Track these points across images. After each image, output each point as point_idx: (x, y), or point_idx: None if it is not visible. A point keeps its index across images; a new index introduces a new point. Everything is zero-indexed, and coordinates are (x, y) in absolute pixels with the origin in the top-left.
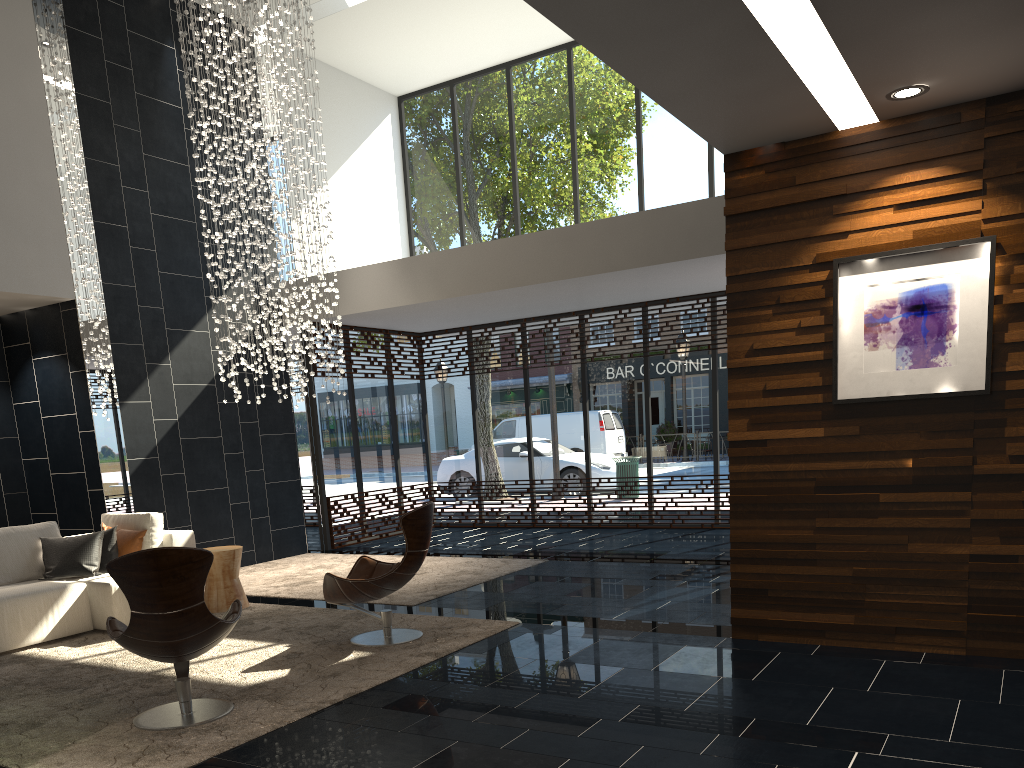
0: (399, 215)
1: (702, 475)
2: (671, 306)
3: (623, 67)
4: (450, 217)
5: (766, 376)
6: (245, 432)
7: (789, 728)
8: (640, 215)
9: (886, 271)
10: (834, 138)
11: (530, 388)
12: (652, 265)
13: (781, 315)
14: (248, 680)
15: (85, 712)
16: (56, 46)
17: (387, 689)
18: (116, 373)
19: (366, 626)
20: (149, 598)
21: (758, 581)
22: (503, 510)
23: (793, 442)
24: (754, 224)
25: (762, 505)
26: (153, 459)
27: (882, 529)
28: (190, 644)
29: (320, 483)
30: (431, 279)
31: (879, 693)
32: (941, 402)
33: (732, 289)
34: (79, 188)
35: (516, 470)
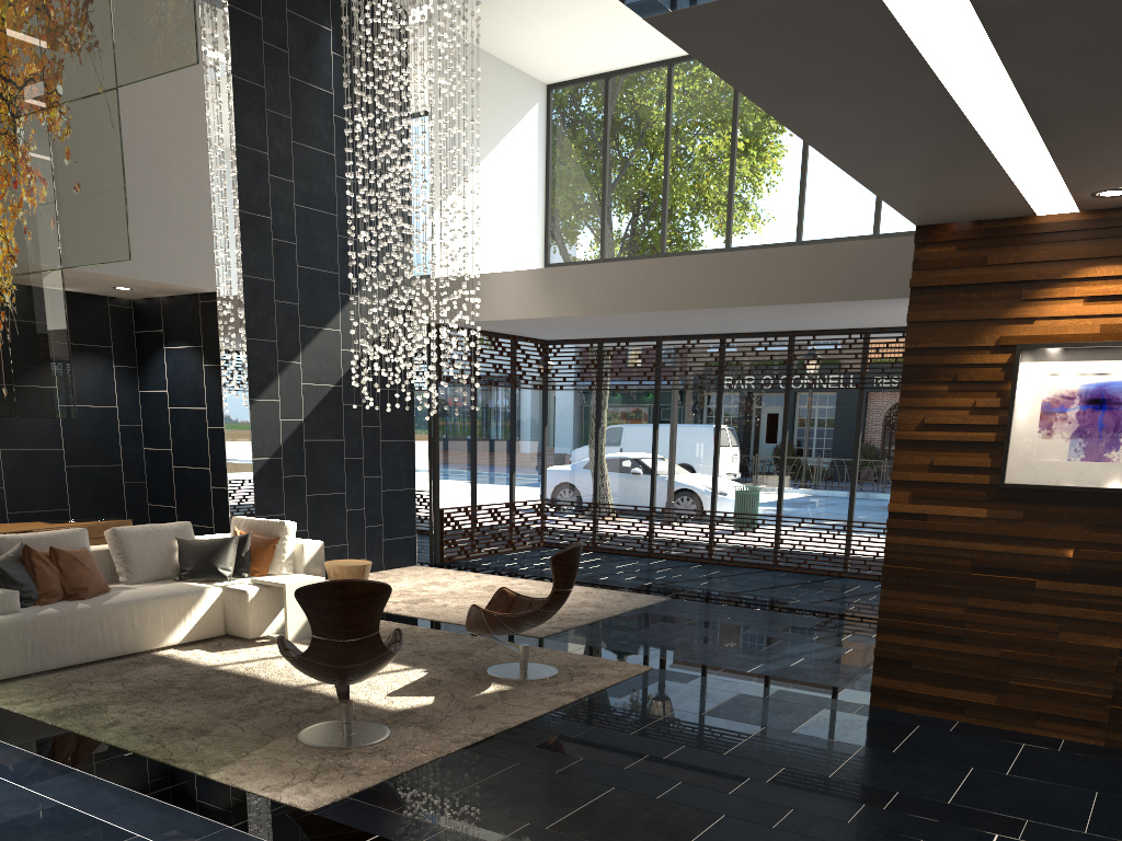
0: (537, 213)
1: (835, 520)
2: (821, 338)
3: (840, 160)
4: (592, 220)
5: (934, 451)
6: (366, 436)
7: (931, 805)
8: (805, 249)
9: (1069, 362)
10: (1031, 222)
11: (660, 410)
12: (812, 303)
13: (956, 393)
14: (396, 705)
15: (247, 723)
16: (218, 26)
17: (535, 727)
18: (249, 369)
19: (498, 657)
20: (332, 626)
21: (903, 652)
22: (618, 536)
23: (954, 520)
24: (939, 299)
25: (915, 578)
26: (277, 460)
27: (1034, 615)
28: (361, 670)
29: (435, 494)
30: (574, 293)
31: (1018, 778)
32: (1109, 497)
33: (909, 361)
34: (228, 176)
35: (636, 495)
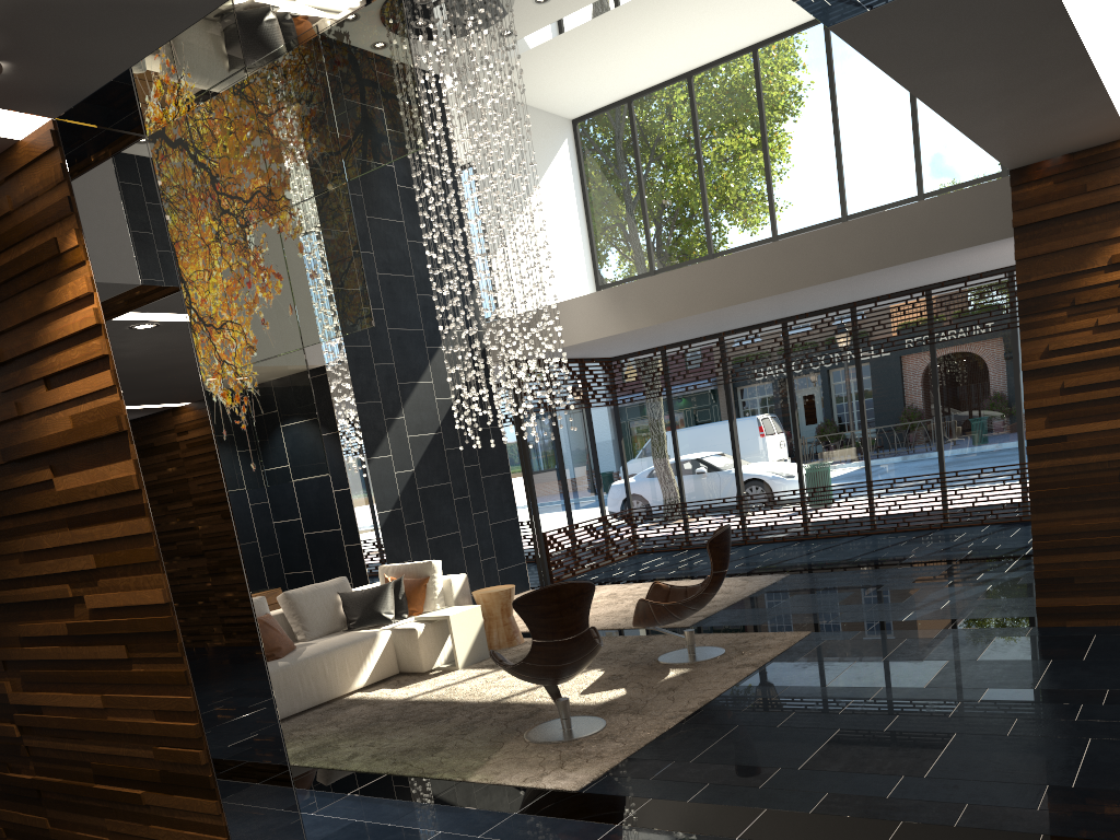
0: (582, 240)
1: (927, 474)
2: (882, 304)
3: (959, 120)
4: (635, 236)
5: (1063, 375)
6: (469, 476)
7: None
8: (866, 220)
9: None
10: None
11: (733, 403)
12: (882, 269)
13: (1076, 316)
14: (594, 700)
15: (471, 736)
16: None
17: (733, 696)
18: (362, 431)
19: (660, 648)
20: (551, 627)
21: (1063, 570)
22: (711, 530)
23: (1094, 435)
24: (1044, 232)
25: (1064, 497)
26: (397, 510)
27: None
28: (576, 666)
29: (536, 519)
30: (644, 305)
31: None
32: None
33: (1023, 296)
34: None
35: (722, 488)
